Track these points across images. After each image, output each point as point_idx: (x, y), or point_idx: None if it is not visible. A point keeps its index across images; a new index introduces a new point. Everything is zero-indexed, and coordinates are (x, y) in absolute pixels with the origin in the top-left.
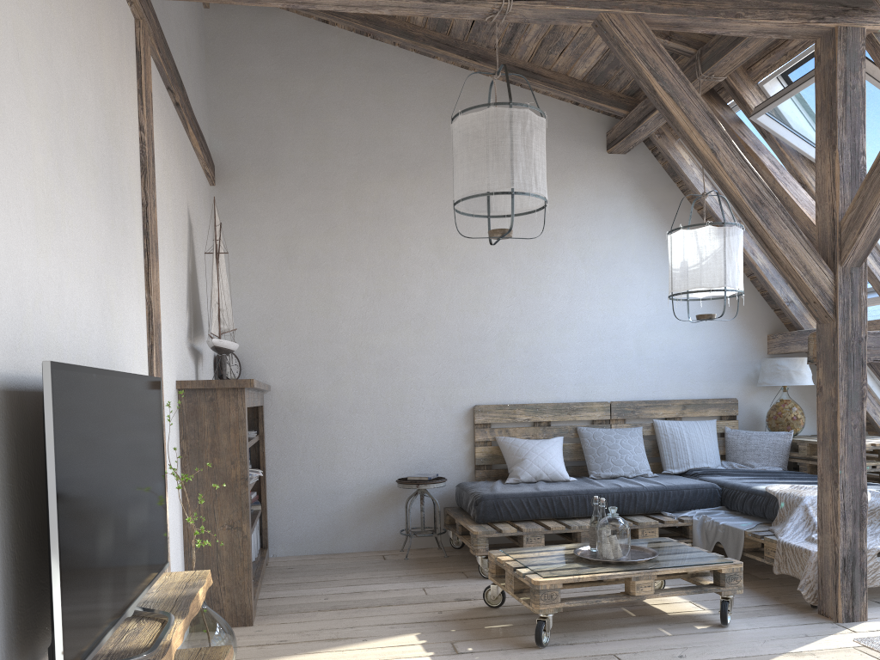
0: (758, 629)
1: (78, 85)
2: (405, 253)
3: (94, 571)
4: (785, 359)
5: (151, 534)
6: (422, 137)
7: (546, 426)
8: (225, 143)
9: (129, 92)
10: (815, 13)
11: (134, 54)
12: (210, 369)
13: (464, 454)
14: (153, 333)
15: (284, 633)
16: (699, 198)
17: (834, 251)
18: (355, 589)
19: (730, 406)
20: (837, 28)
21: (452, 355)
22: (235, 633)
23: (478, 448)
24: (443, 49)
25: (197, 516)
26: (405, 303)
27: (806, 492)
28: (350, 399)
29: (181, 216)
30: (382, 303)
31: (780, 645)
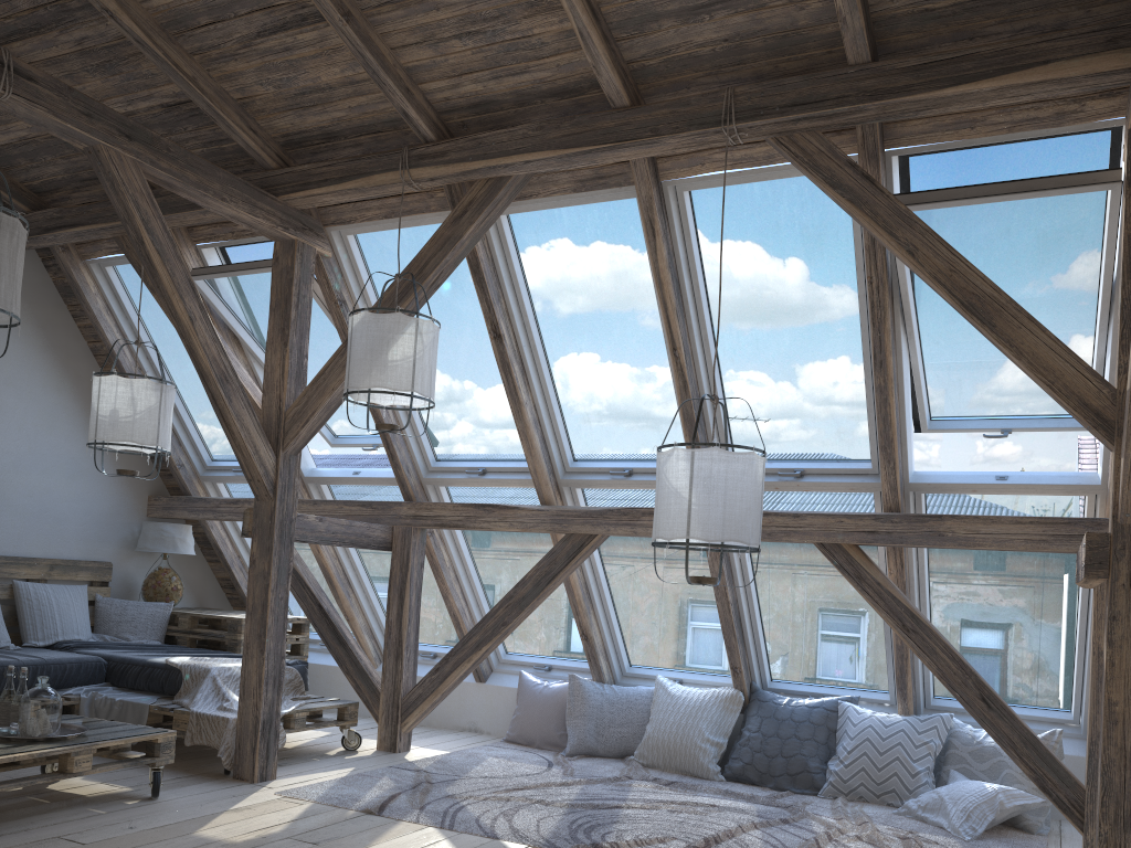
0: (189, 796)
1: None
2: None
3: None
4: (172, 525)
5: None
6: None
7: None
8: None
9: None
10: (283, 222)
11: None
12: None
13: None
14: None
15: None
16: (130, 343)
17: (279, 437)
18: None
19: (104, 571)
20: (297, 241)
21: None
22: None
23: None
24: None
25: None
26: None
27: (212, 663)
28: None
29: None
30: None
31: (218, 806)
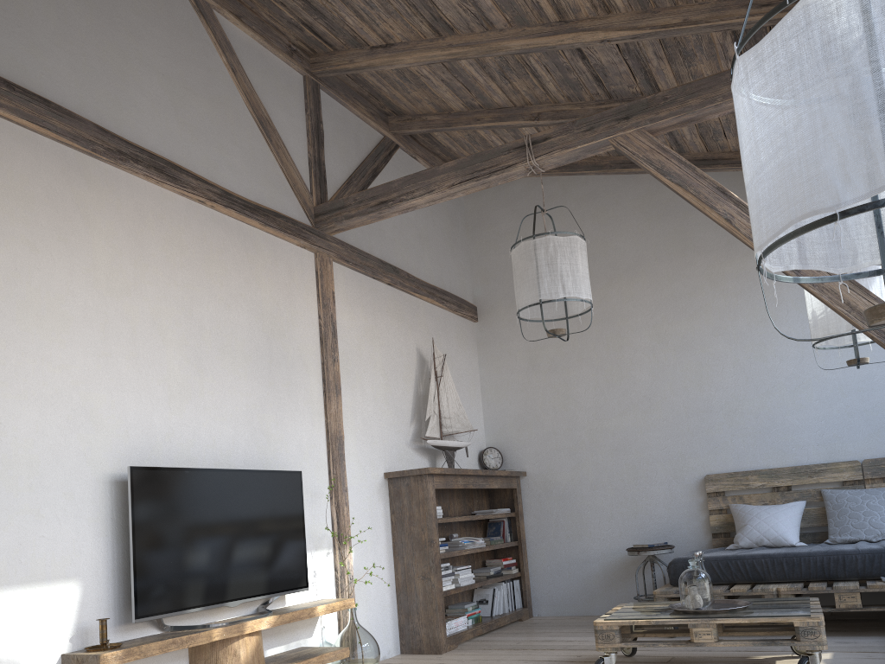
0: None
1: (225, 317)
2: (627, 345)
3: (179, 572)
4: None
5: (275, 565)
6: (633, 241)
7: (785, 491)
8: (483, 288)
9: (302, 300)
10: None
11: (313, 274)
12: (470, 462)
13: (701, 522)
14: (329, 442)
15: (450, 659)
16: None
17: None
18: (551, 638)
19: None
20: None
21: (679, 429)
22: (423, 657)
23: (711, 516)
24: (627, 168)
25: (402, 569)
26: (631, 388)
27: None
28: (590, 477)
29: (402, 357)
30: (611, 391)
31: None
